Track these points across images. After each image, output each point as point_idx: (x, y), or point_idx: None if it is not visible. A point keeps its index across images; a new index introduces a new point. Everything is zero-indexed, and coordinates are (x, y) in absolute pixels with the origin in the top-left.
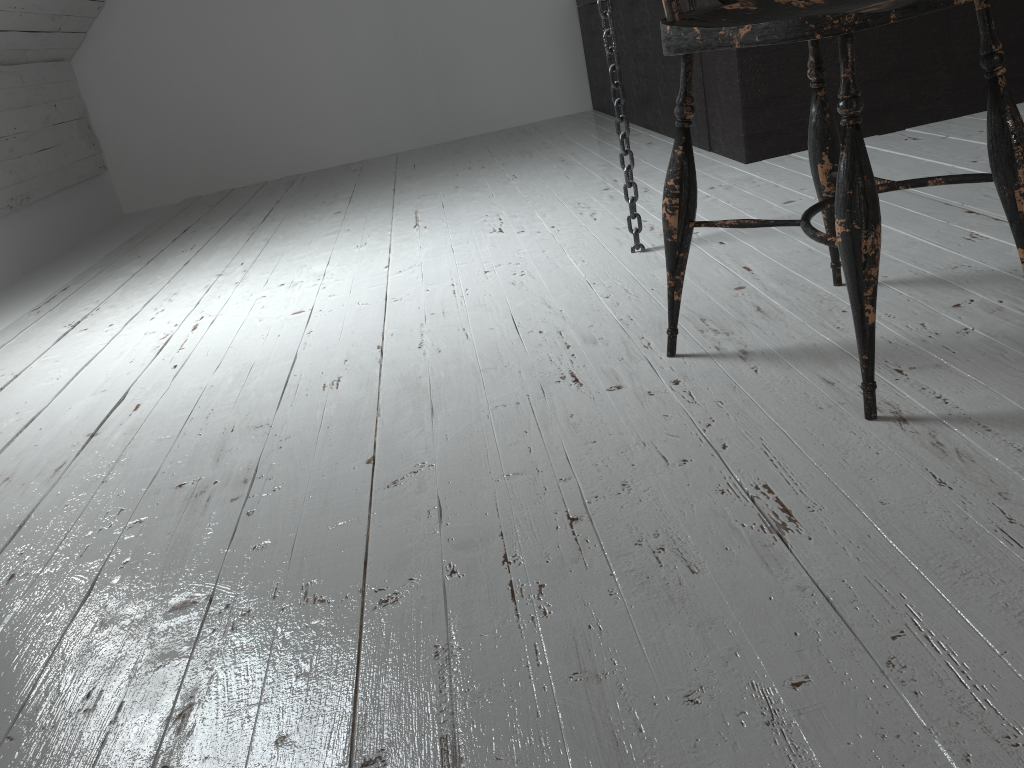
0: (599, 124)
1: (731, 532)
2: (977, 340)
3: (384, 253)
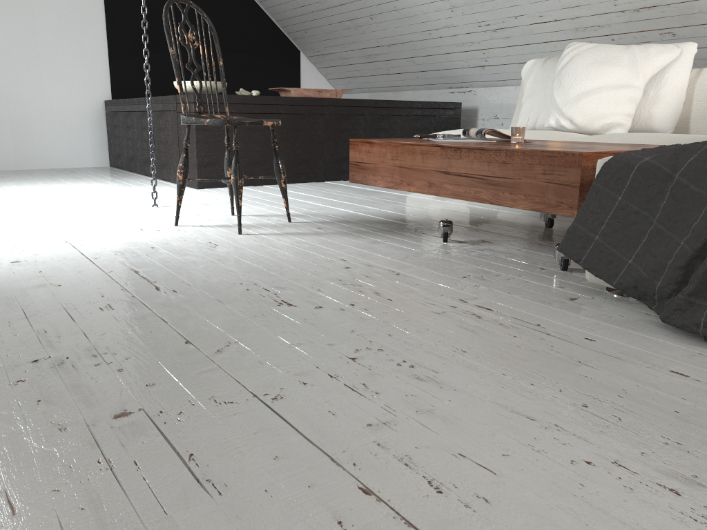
0: (117, 172)
1: (201, 247)
2: (272, 224)
3: (17, 202)
